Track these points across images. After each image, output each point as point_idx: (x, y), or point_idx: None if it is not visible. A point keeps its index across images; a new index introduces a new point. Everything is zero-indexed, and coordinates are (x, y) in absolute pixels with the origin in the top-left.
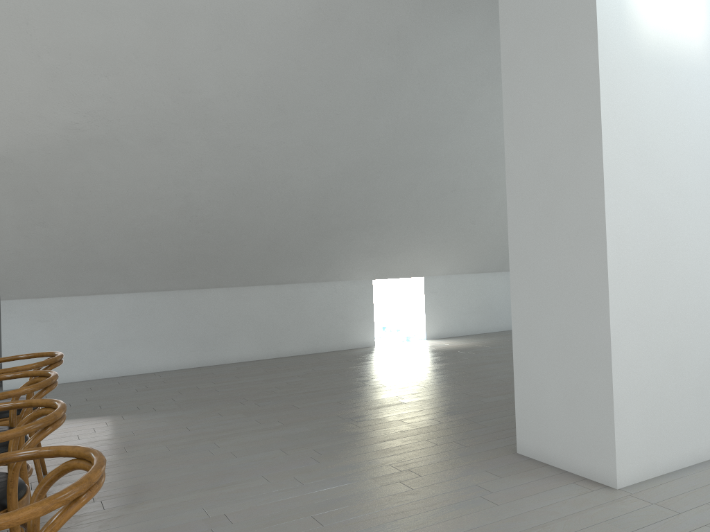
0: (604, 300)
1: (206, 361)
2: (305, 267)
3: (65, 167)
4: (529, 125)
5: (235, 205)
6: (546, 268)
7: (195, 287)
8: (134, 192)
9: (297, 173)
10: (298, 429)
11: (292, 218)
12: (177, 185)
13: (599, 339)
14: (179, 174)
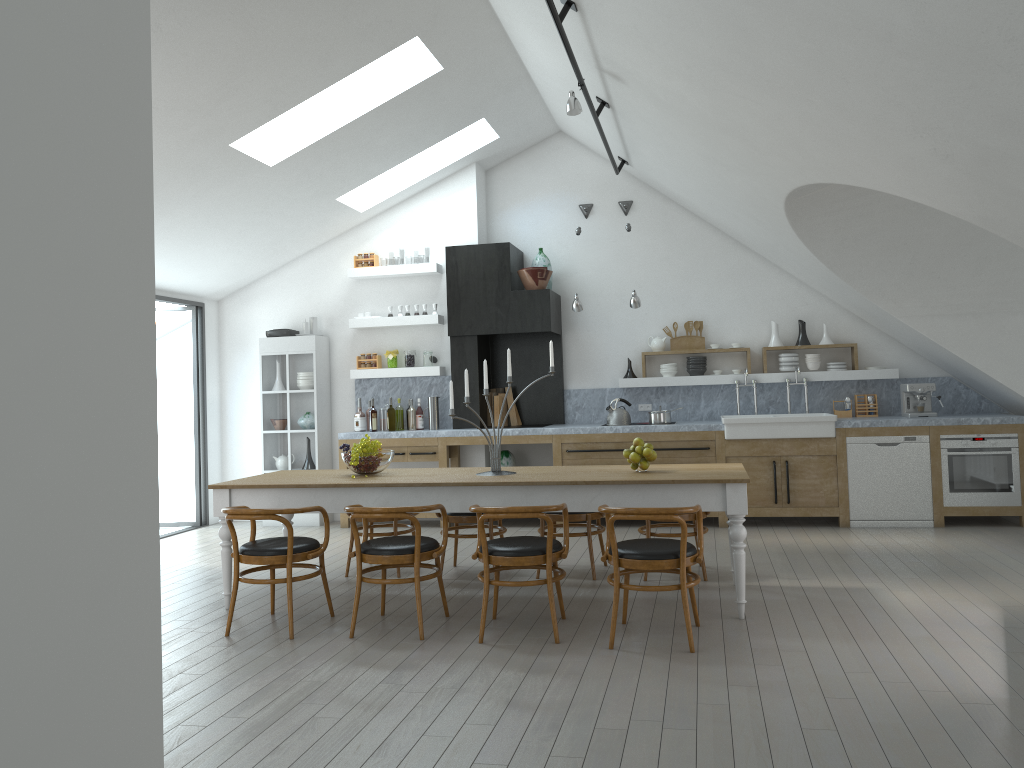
0: None
1: None
2: None
3: None
4: None
5: None
6: None
7: None
8: None
9: None
10: None
11: None
12: None
13: None
14: None
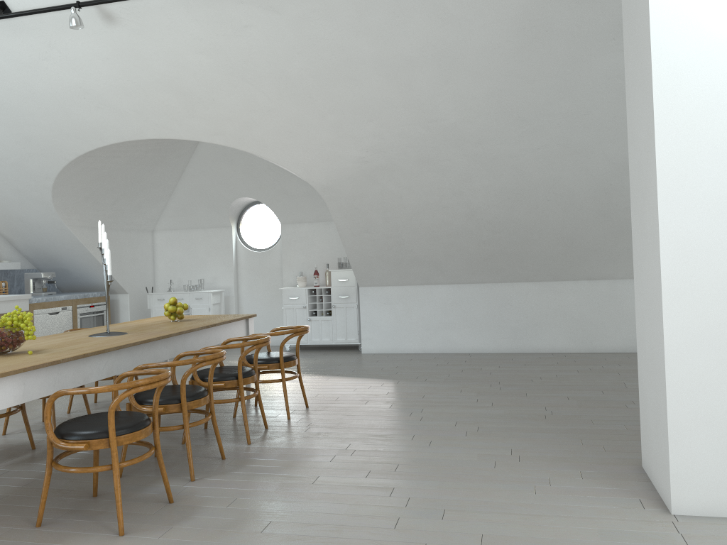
0: (661, 314)
1: (518, 348)
2: (615, 263)
3: (367, 189)
4: (634, 129)
5: (514, 207)
6: (643, 278)
7: (506, 281)
8: (423, 203)
9: (565, 174)
10: (495, 411)
11: (578, 216)
12: (455, 195)
13: (661, 355)
14: (453, 186)
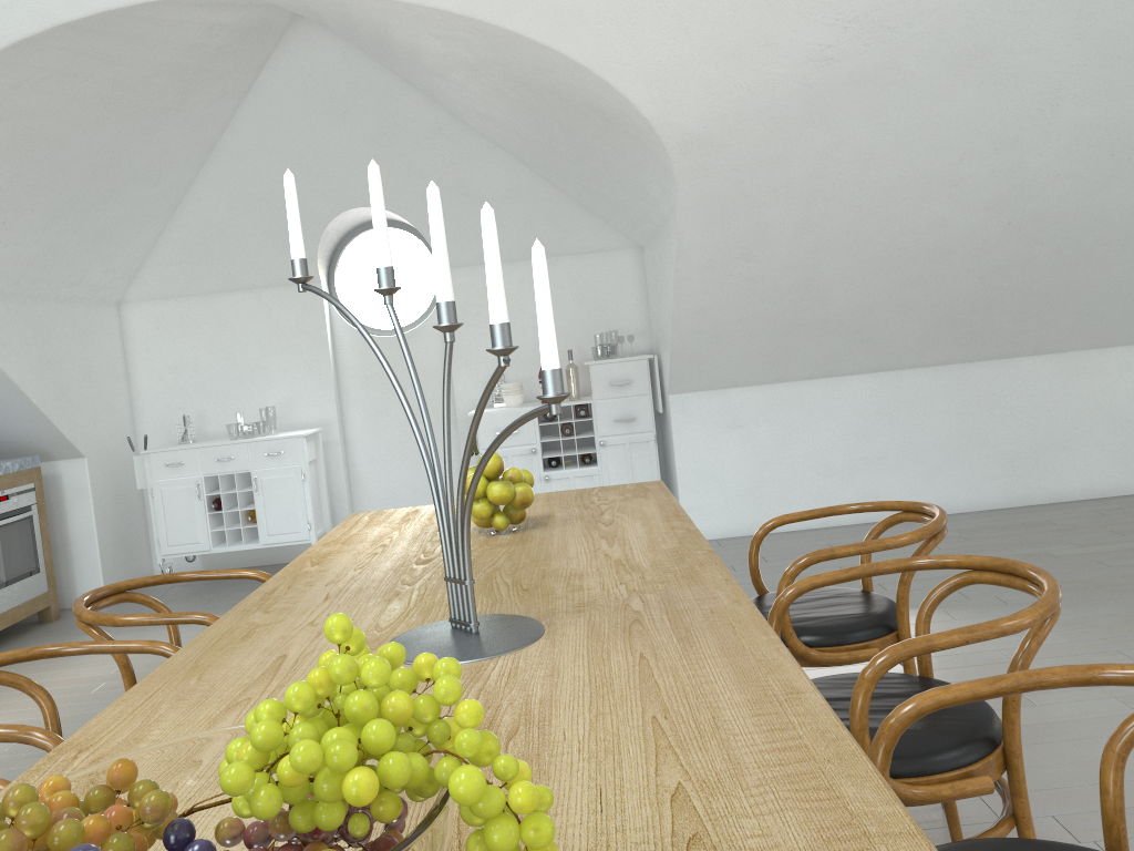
0: None
1: (1021, 497)
2: None
3: (796, 143)
4: None
5: (1110, 179)
6: None
7: (991, 357)
8: (911, 177)
9: None
10: None
11: None
12: (999, 150)
13: None
14: (1006, 126)
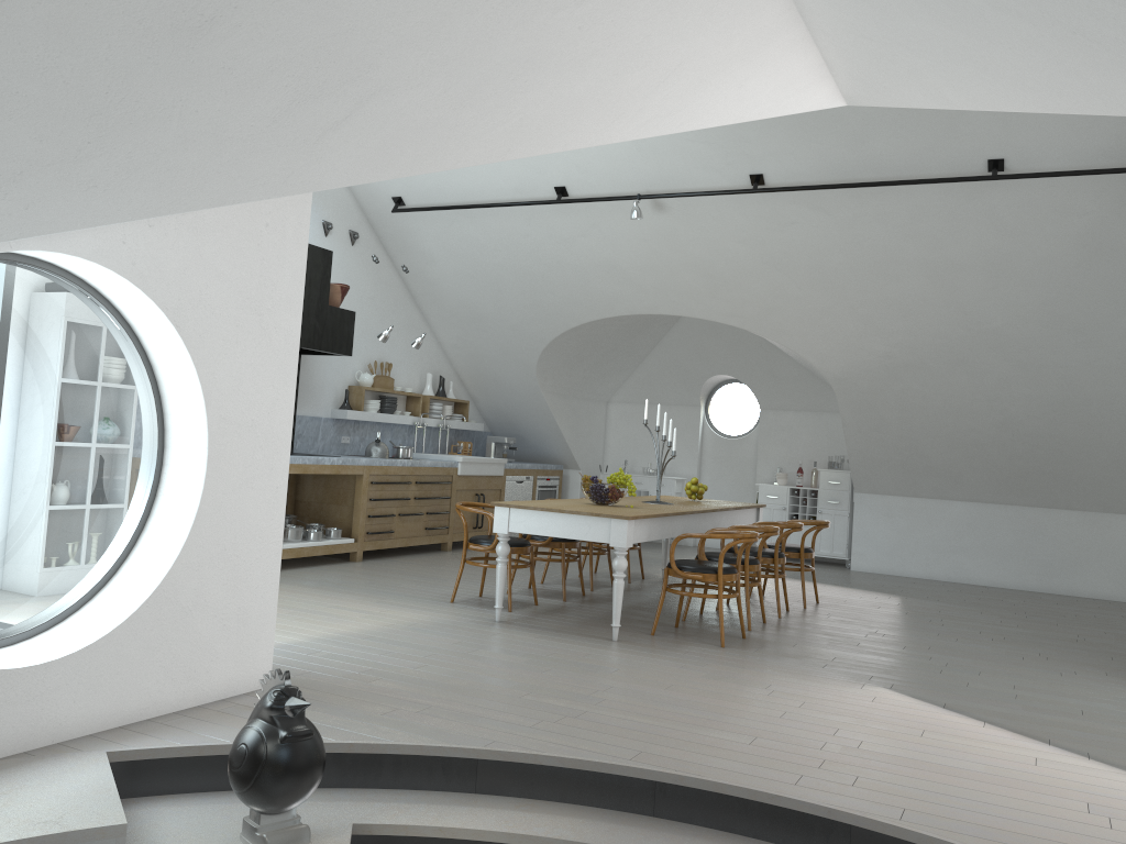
0: None
1: (1049, 587)
2: None
3: (886, 385)
4: None
5: (1059, 421)
6: None
7: (1040, 505)
8: (949, 406)
9: (1125, 390)
10: (1022, 630)
11: None
12: (989, 400)
13: None
14: (988, 391)
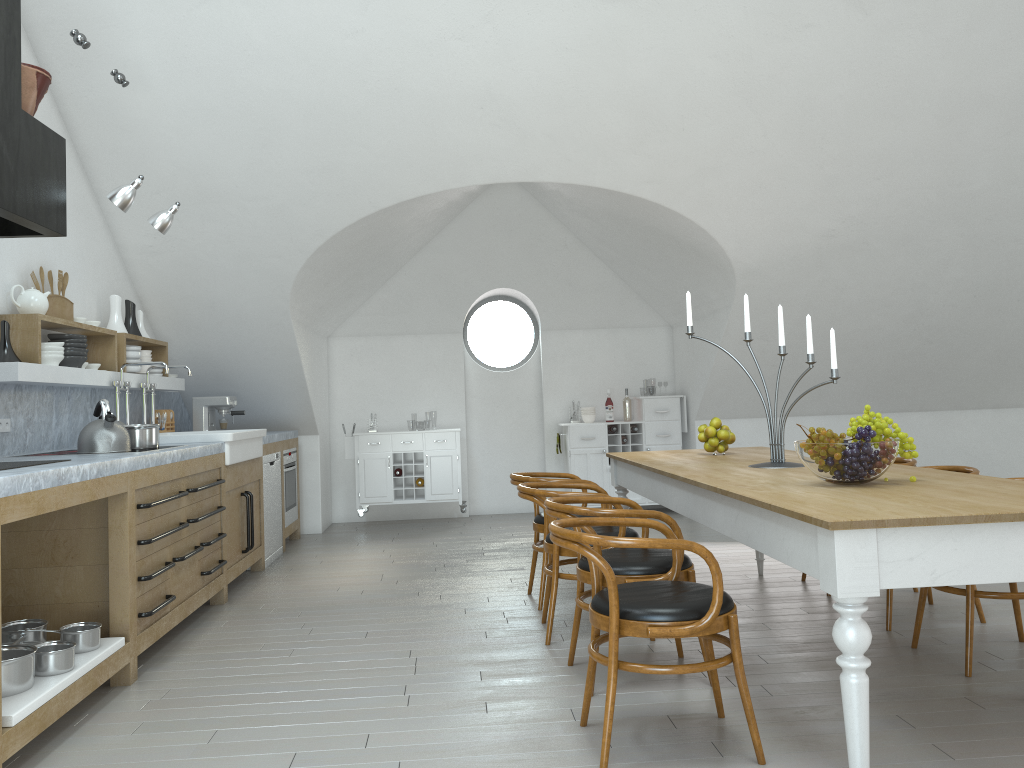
0: None
1: None
2: None
3: (805, 277)
4: None
5: (972, 309)
6: None
7: (894, 410)
8: (864, 300)
9: None
10: None
11: None
12: (913, 289)
13: None
14: (918, 277)
